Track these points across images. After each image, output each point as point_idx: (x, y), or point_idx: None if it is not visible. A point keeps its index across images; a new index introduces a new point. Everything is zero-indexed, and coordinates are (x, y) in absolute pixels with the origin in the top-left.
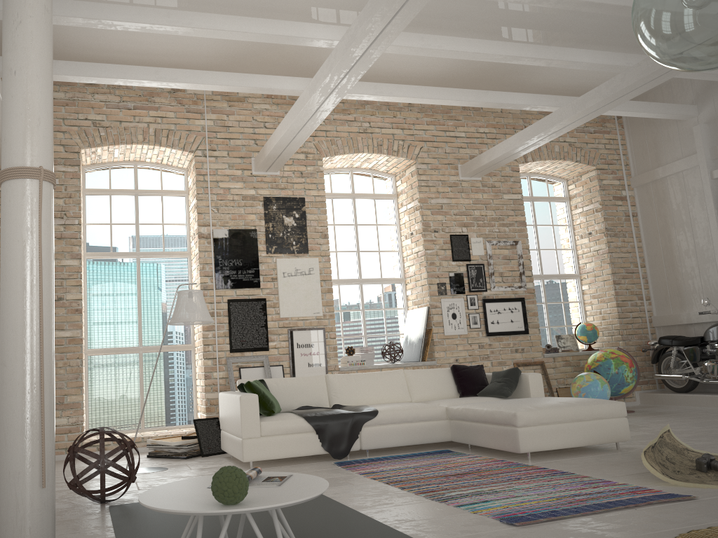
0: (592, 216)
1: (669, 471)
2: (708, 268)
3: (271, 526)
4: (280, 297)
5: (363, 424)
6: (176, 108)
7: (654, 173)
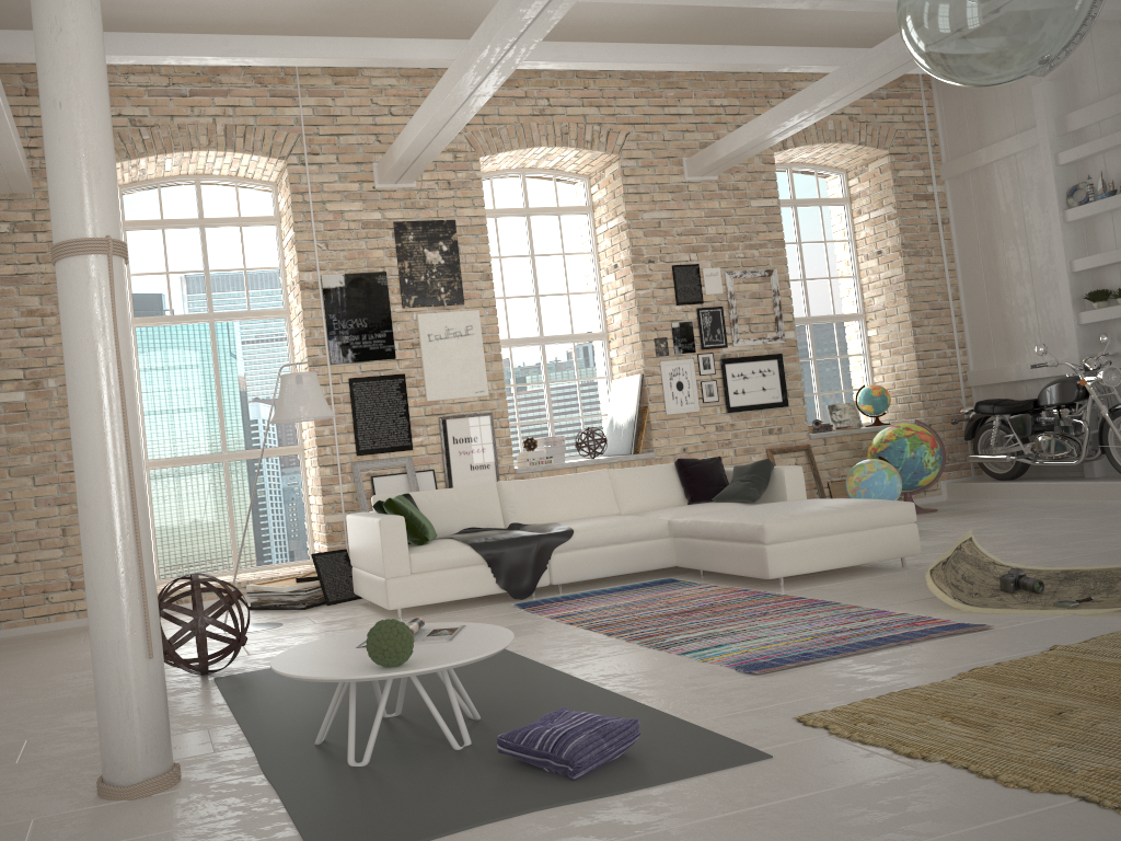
0: (882, 227)
1: (963, 593)
2: (1048, 299)
3: (439, 692)
4: (426, 371)
5: (553, 550)
6: (254, 92)
7: (975, 157)
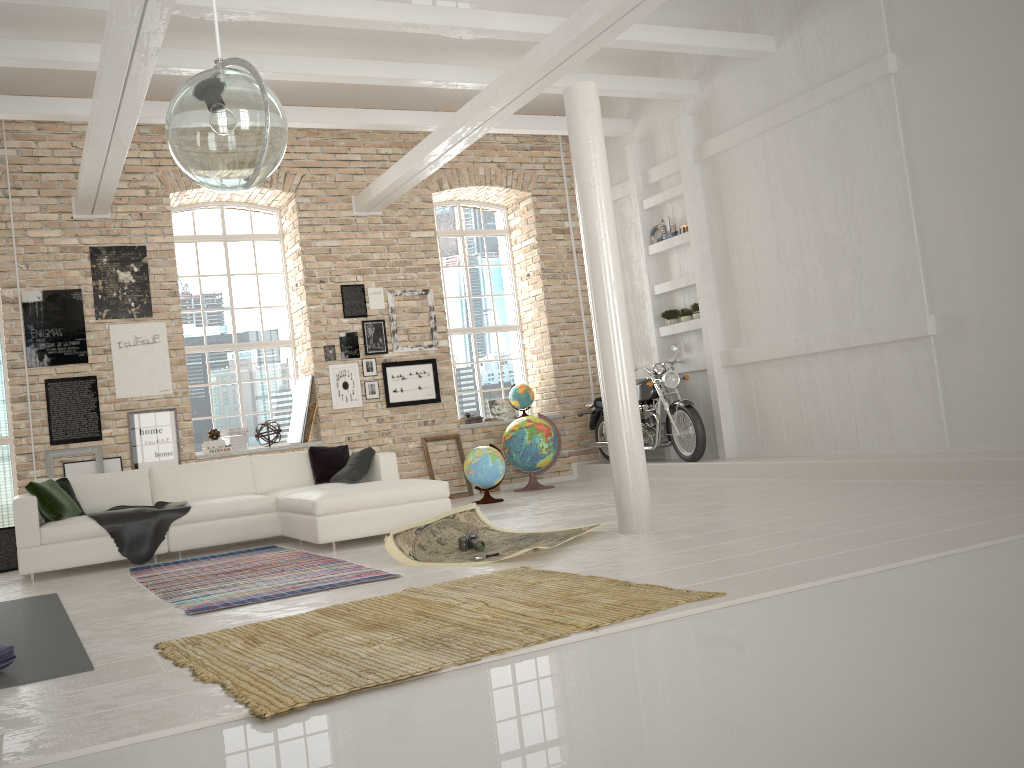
0: (529, 254)
1: (424, 552)
2: (643, 316)
3: None
4: (116, 373)
5: (171, 523)
6: None
7: None
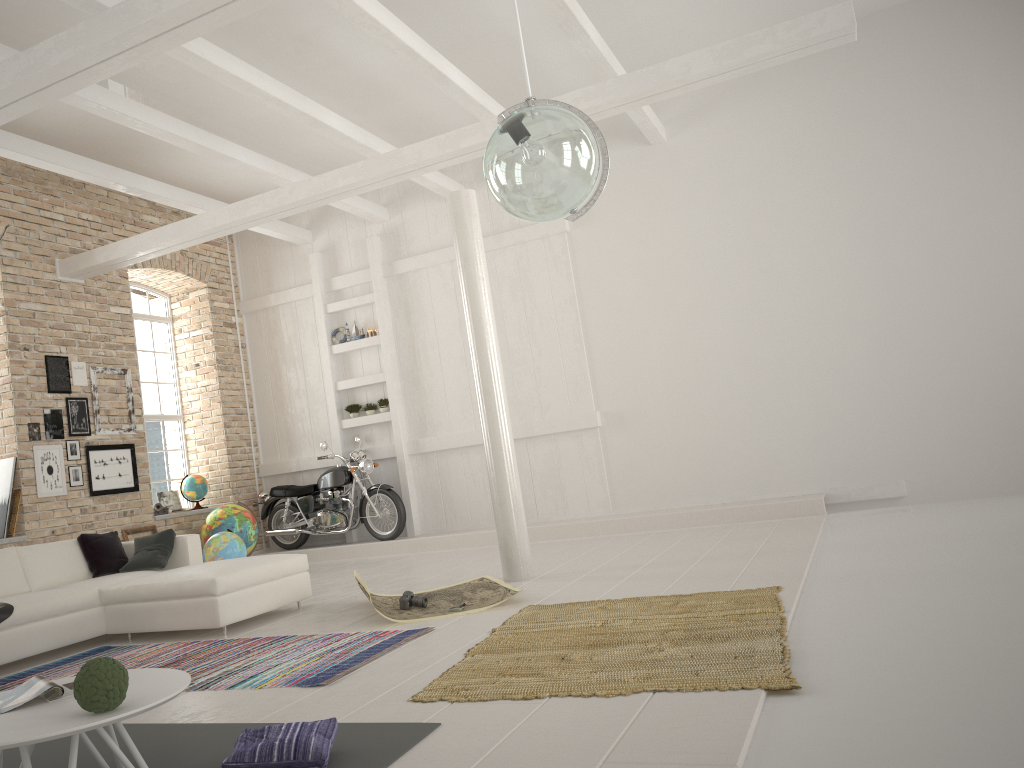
0: (201, 344)
1: (385, 613)
2: (319, 410)
3: None
4: None
5: None
6: None
7: (267, 300)
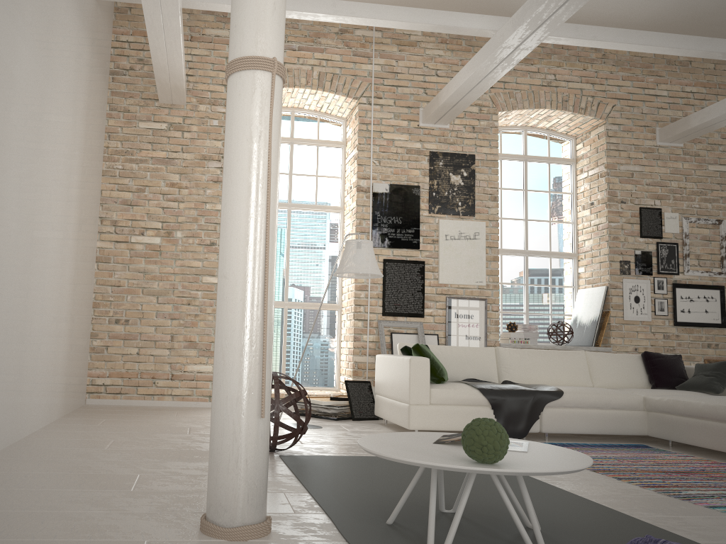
0: None
1: None
2: None
3: (483, 499)
4: (440, 261)
5: (545, 405)
6: (342, 51)
7: None
